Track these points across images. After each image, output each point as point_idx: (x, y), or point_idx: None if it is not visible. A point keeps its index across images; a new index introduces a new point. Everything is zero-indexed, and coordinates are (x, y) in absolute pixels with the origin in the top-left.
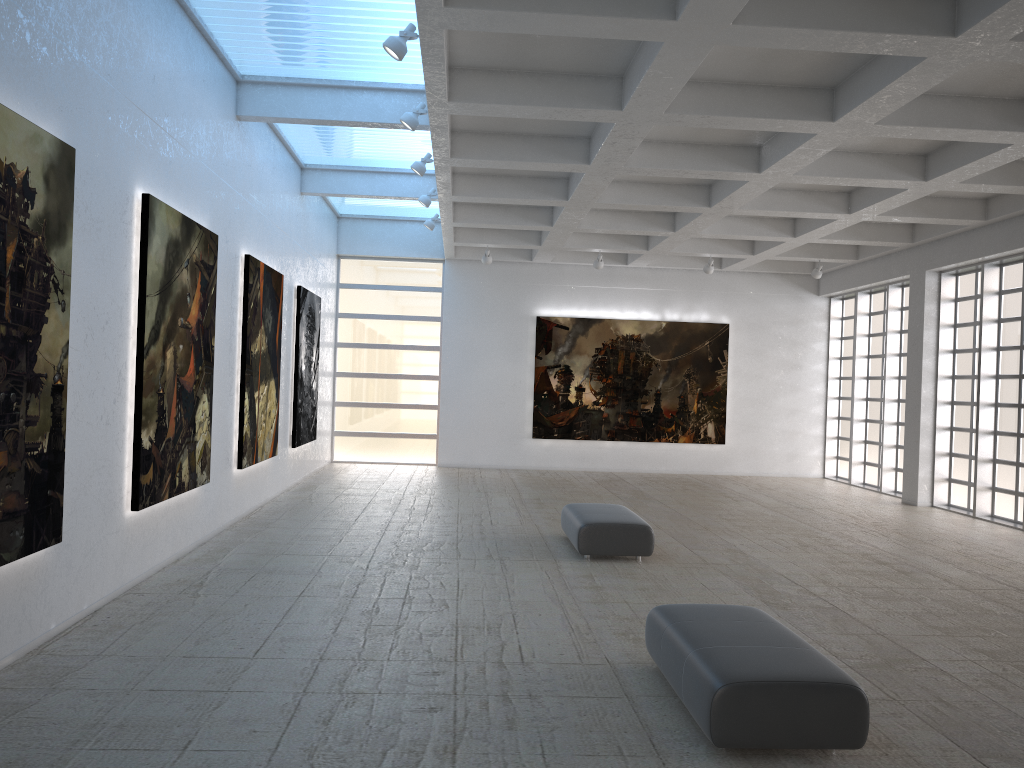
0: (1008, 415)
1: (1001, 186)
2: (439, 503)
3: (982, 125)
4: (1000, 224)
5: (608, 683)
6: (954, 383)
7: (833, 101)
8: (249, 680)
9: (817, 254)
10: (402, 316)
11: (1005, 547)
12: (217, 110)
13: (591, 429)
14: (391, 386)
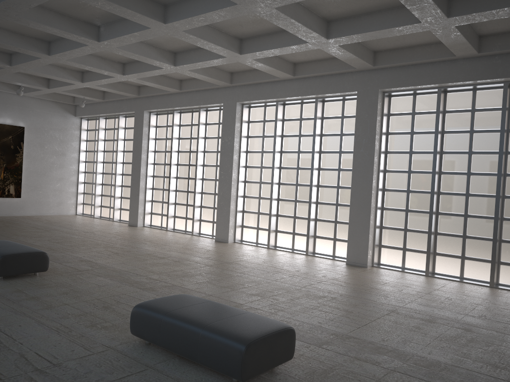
0: (183, 182)
1: (202, 76)
2: None
3: (222, 45)
4: (186, 93)
5: (127, 362)
6: (155, 167)
7: (165, 12)
8: None
9: (84, 94)
10: None
11: (196, 243)
12: None
13: None
14: None
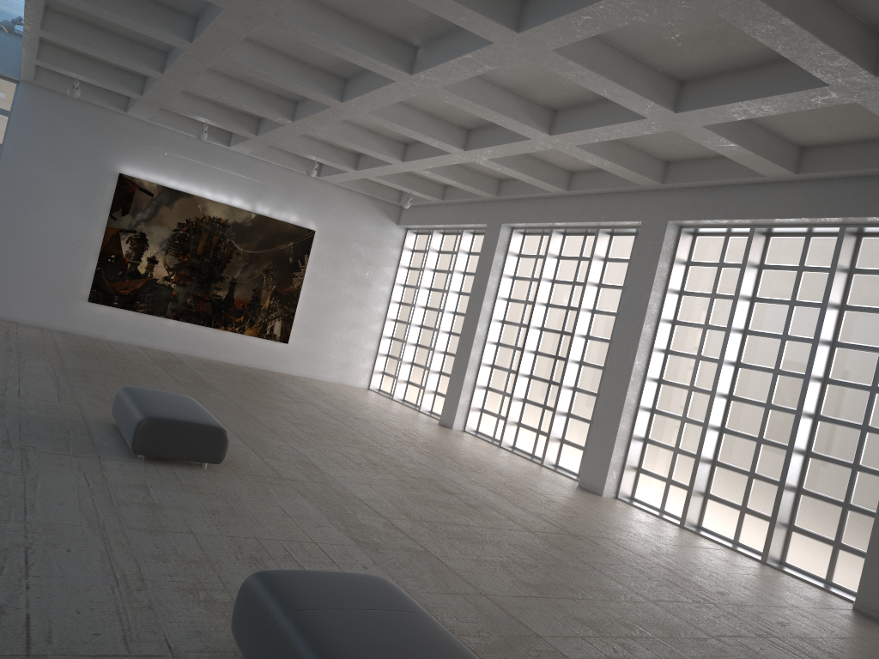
0: (545, 363)
1: (604, 160)
2: None
3: (636, 88)
4: (577, 198)
5: None
6: (503, 327)
7: (522, 11)
8: None
9: (411, 186)
10: None
11: (537, 482)
12: None
13: (157, 304)
14: None
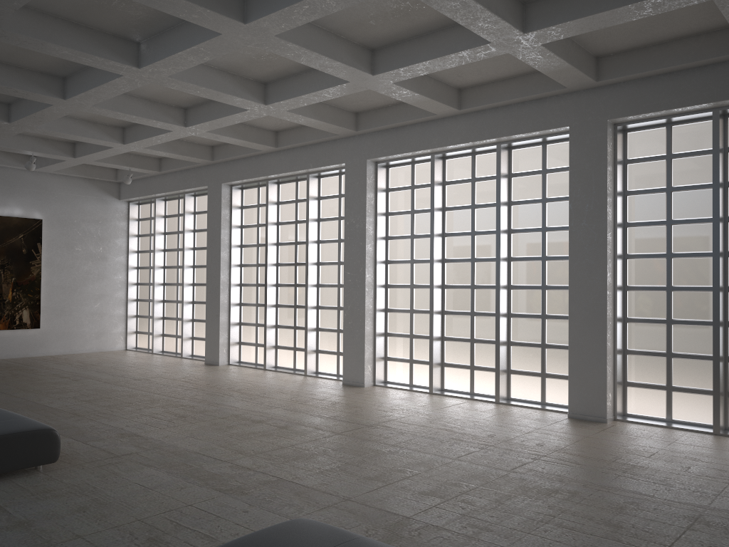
0: (287, 292)
1: (311, 119)
2: None
3: (342, 59)
4: (285, 152)
5: None
6: (242, 270)
7: (244, 4)
8: None
9: (129, 163)
10: None
11: (313, 391)
12: None
13: None
14: None
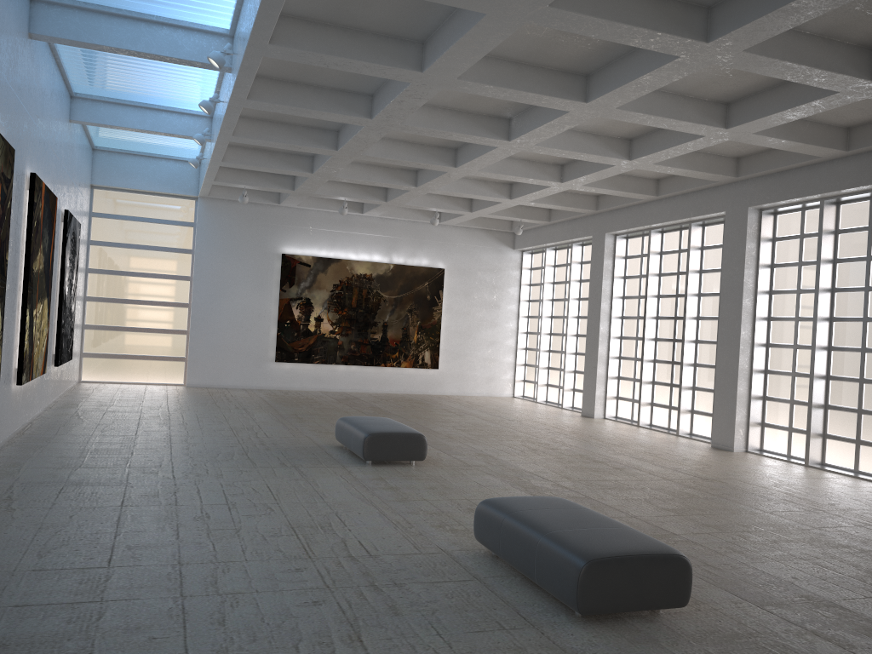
0: (665, 347)
1: (681, 169)
2: (207, 419)
3: (689, 118)
4: (666, 200)
5: (454, 568)
6: (623, 322)
7: (587, 86)
8: (118, 589)
9: (520, 215)
10: (155, 247)
11: (673, 448)
12: (15, 24)
13: (328, 354)
14: (142, 311)
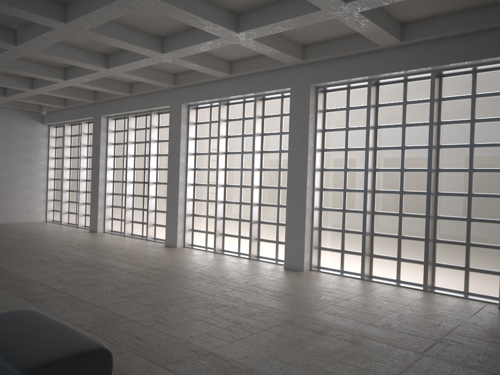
0: (139, 187)
1: (141, 78)
2: None
3: (139, 44)
4: (137, 97)
5: None
6: (114, 172)
7: (65, 11)
8: None
9: (44, 101)
10: None
11: (142, 249)
12: None
13: None
14: None
